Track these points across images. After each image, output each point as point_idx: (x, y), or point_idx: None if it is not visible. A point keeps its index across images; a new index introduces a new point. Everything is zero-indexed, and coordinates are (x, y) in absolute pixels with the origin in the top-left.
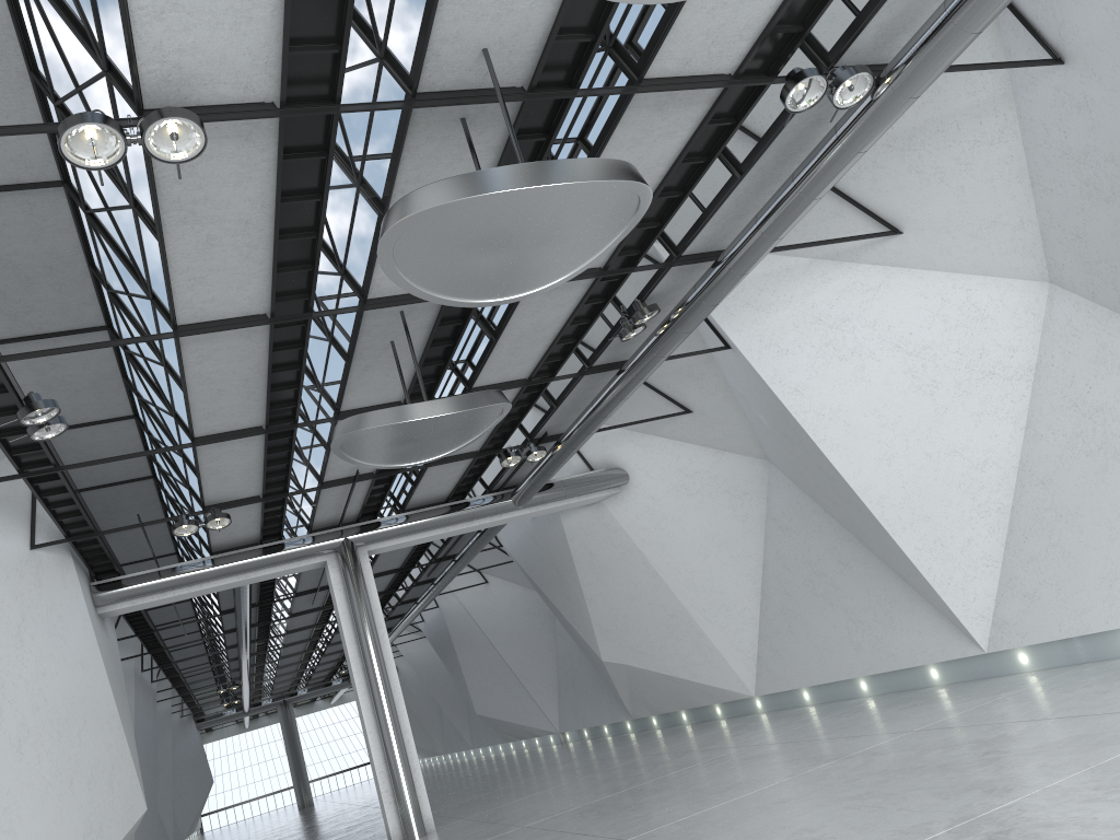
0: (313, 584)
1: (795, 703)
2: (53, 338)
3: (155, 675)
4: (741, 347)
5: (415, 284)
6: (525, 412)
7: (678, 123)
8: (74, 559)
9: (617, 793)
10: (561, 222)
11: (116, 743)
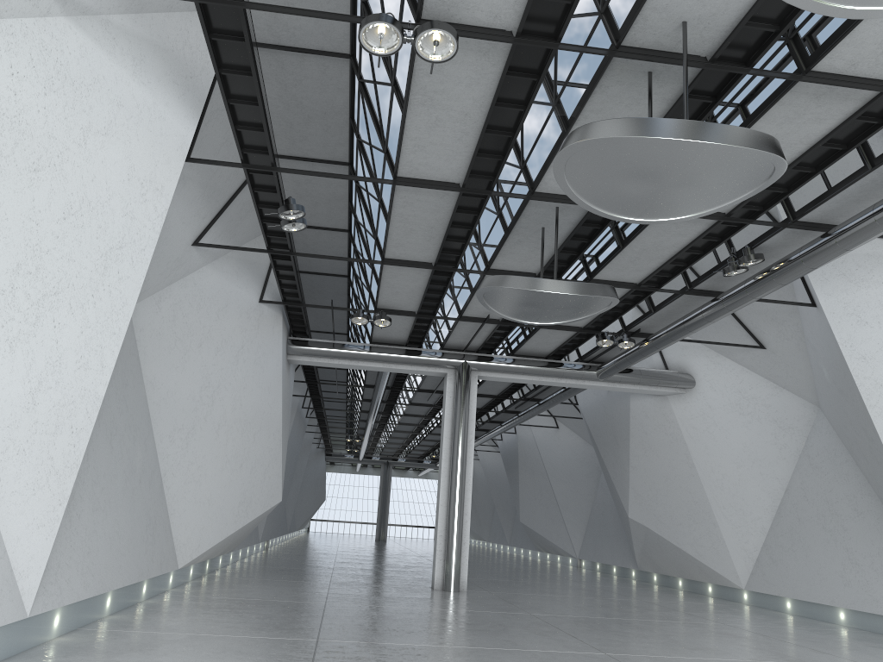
0: (432, 387)
1: (777, 607)
2: (312, 162)
3: (309, 413)
4: (825, 308)
5: (574, 191)
6: (627, 309)
7: (829, 112)
8: (283, 317)
9: (608, 618)
10: (703, 172)
11: (275, 449)
